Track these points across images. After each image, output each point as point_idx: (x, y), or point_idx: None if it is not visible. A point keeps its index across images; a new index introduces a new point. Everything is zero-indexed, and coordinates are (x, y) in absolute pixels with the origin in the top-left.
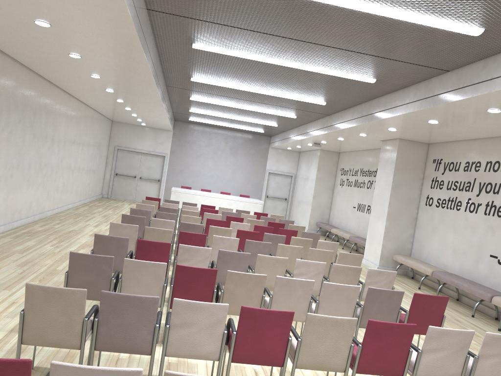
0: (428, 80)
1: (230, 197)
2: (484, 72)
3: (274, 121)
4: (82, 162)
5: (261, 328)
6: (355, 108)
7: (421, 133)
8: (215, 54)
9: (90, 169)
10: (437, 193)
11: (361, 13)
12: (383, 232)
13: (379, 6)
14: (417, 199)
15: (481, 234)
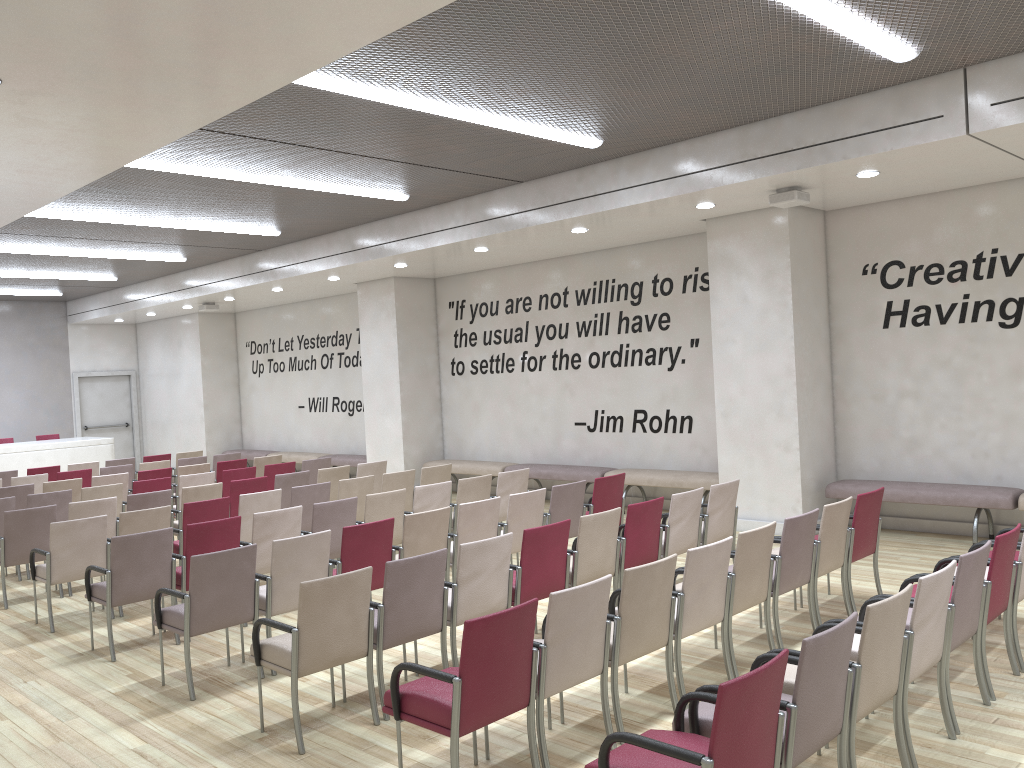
0: (486, 193)
1: (36, 444)
2: (582, 186)
3: (120, 271)
4: None
5: (544, 550)
6: (332, 236)
7: (441, 265)
8: (146, 171)
9: None
10: (469, 352)
11: (472, 124)
12: (402, 433)
13: (505, 119)
14: (436, 369)
15: (555, 397)
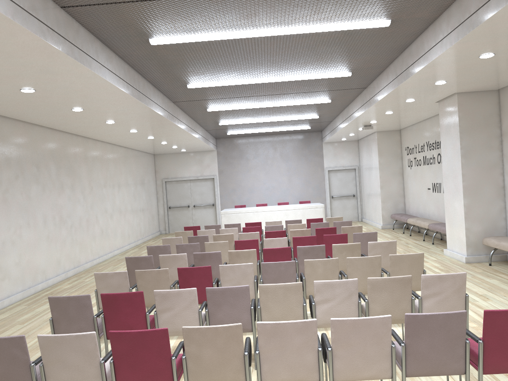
0: None
1: (285, 207)
2: None
3: (312, 112)
4: (122, 203)
5: None
6: (388, 69)
7: (480, 77)
8: (184, 45)
9: (136, 208)
10: None
11: None
12: (463, 213)
13: None
14: (499, 163)
15: None
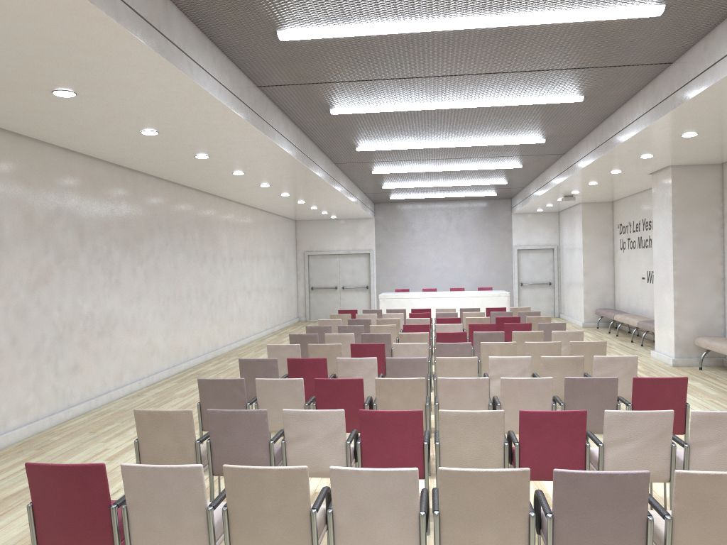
0: (653, 80)
1: (460, 293)
2: (706, 55)
3: (498, 177)
4: (261, 280)
5: (386, 433)
6: (588, 137)
7: (692, 152)
8: (363, 114)
9: (274, 287)
10: None
11: (493, 29)
12: (673, 307)
13: (507, 16)
14: (719, 250)
15: None
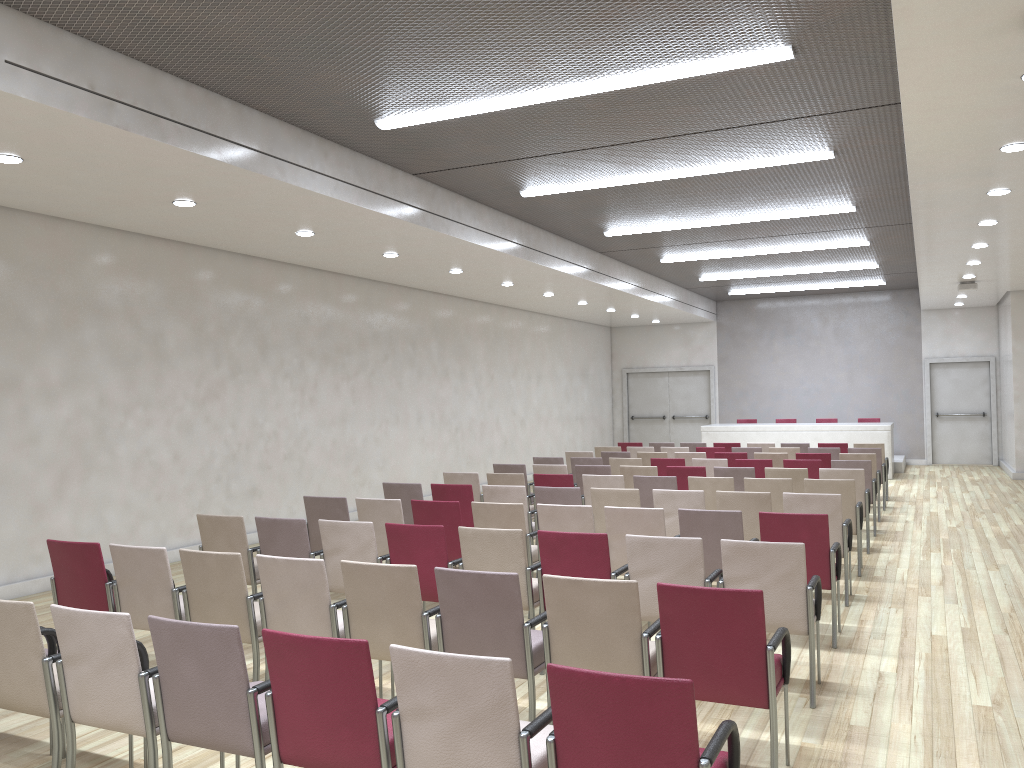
0: None
1: (816, 425)
2: None
3: (856, 259)
4: (543, 404)
5: (410, 550)
6: None
7: None
8: (567, 194)
9: (568, 414)
10: None
11: (609, 93)
12: None
13: (606, 79)
14: None
15: None
